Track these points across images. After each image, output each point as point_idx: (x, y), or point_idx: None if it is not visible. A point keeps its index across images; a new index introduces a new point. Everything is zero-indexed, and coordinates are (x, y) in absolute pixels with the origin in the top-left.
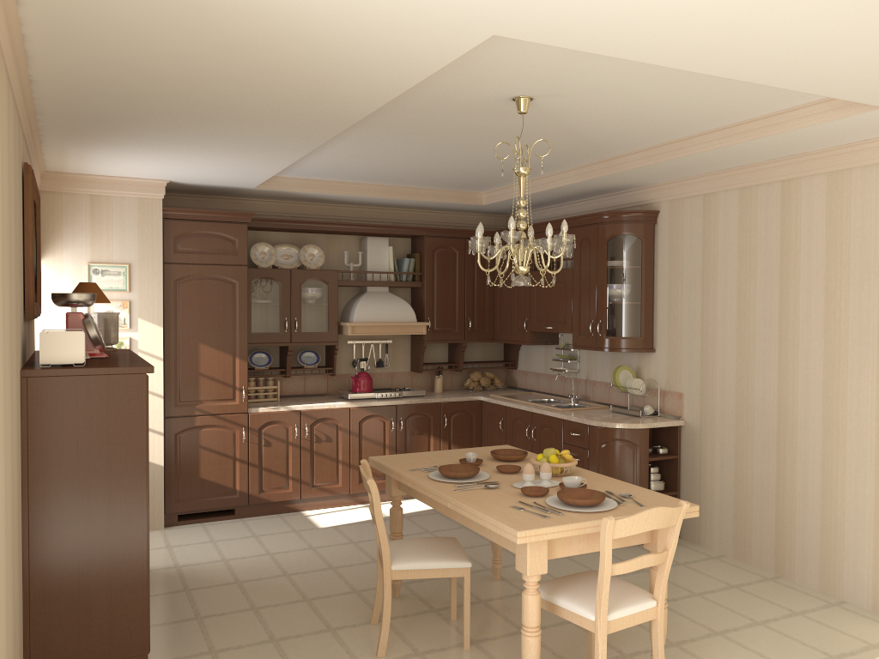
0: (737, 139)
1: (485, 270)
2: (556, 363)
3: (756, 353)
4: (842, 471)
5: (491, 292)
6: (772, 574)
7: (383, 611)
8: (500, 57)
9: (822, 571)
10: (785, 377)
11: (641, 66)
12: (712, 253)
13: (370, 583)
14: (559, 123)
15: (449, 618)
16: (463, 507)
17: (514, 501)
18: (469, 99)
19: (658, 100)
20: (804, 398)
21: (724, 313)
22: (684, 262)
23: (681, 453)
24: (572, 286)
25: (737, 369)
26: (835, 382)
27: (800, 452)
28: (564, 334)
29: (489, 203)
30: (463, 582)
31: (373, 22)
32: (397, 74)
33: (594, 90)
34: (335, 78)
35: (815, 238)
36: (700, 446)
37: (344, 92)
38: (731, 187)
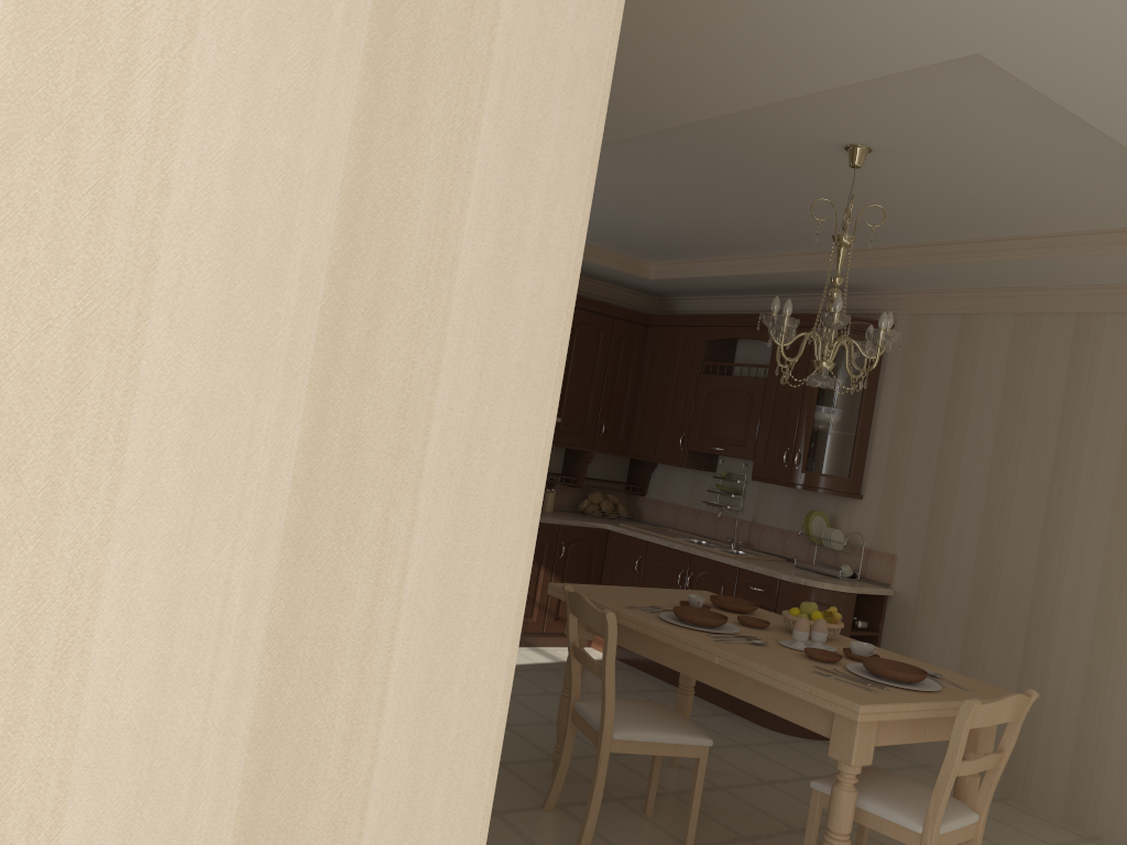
0: (1061, 252)
1: (787, 359)
2: (708, 496)
3: (1012, 518)
4: (1115, 676)
5: (633, 392)
6: (997, 794)
7: (593, 794)
8: (902, 87)
9: (1070, 797)
10: (1049, 552)
11: (1050, 137)
12: (964, 387)
13: (512, 754)
14: (861, 190)
15: (641, 811)
16: (747, 665)
17: (807, 665)
18: (792, 135)
19: (1013, 185)
20: (1073, 581)
21: (971, 463)
22: (922, 393)
23: (882, 630)
24: (762, 400)
25: (981, 534)
26: (1120, 566)
27: (1058, 647)
28: (726, 460)
29: (660, 278)
30: (697, 765)
31: (854, 1)
32: (786, 79)
33: (956, 156)
34: (698, 67)
35: (1116, 388)
36: (912, 624)
37: (684, 89)
38: (1005, 311)
